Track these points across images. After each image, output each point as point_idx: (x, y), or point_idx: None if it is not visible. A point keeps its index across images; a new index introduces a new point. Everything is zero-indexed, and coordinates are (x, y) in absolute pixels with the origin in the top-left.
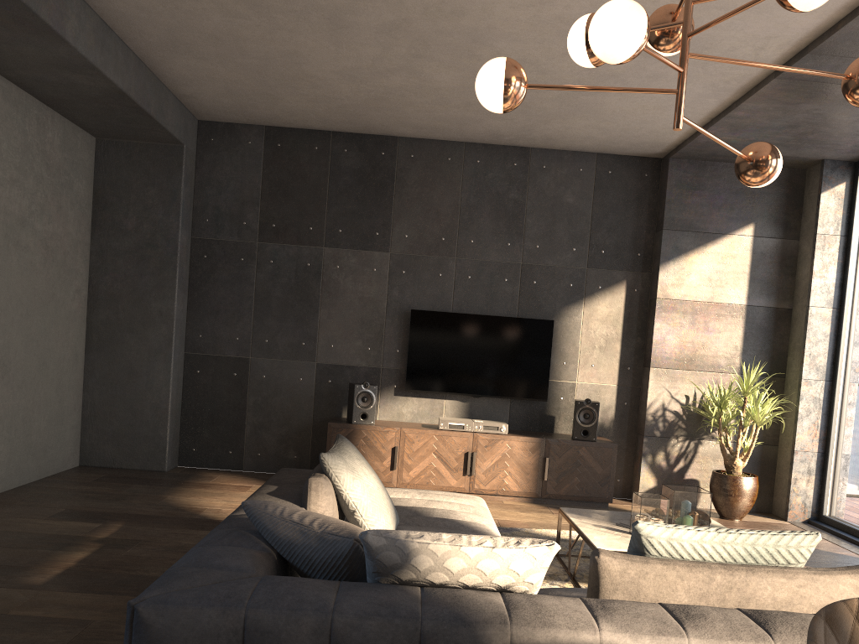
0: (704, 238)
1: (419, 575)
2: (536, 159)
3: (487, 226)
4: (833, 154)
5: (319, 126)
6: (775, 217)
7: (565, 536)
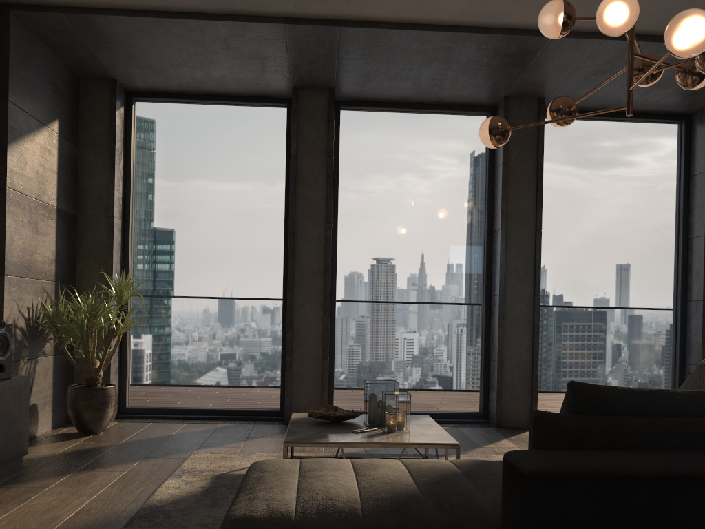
0: (34, 124)
1: None
2: None
3: None
4: (132, 80)
5: None
6: (68, 120)
7: (189, 488)
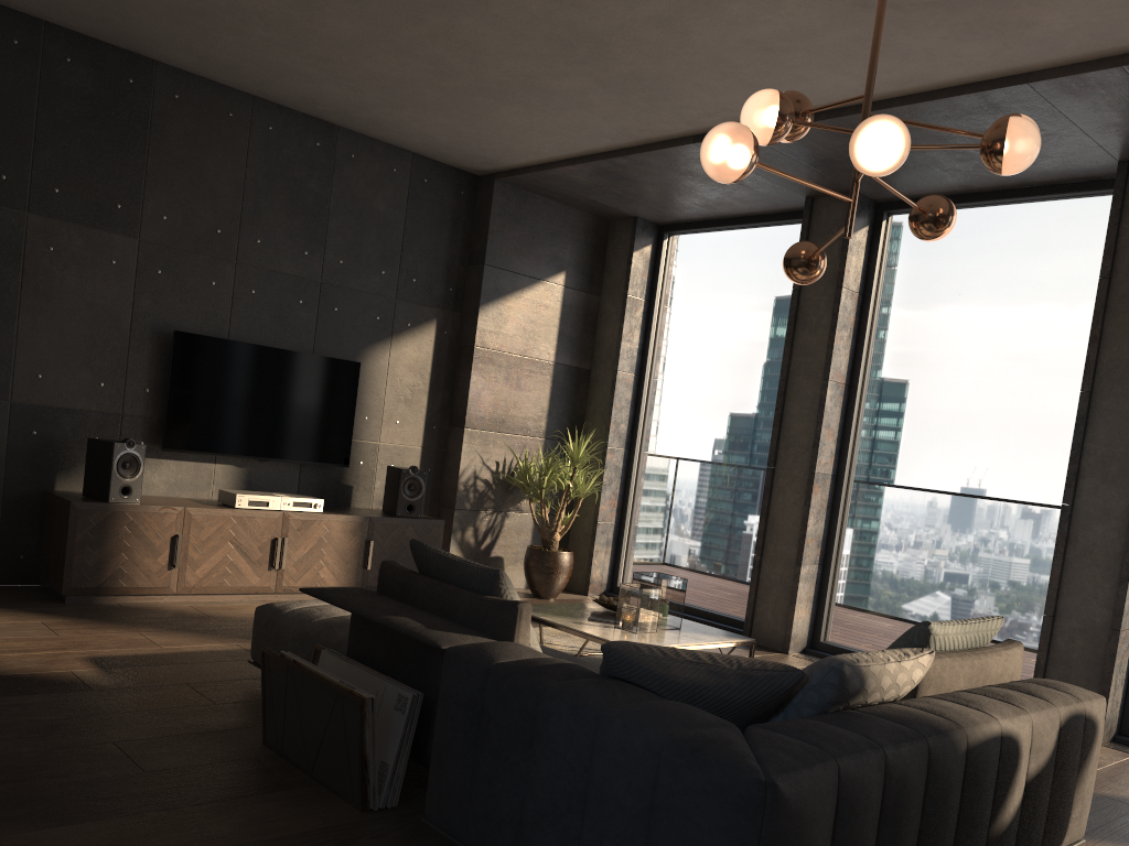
0: (522, 281)
1: (864, 698)
2: (344, 144)
3: (280, 224)
4: (650, 215)
5: (29, 7)
6: (583, 268)
7: None
